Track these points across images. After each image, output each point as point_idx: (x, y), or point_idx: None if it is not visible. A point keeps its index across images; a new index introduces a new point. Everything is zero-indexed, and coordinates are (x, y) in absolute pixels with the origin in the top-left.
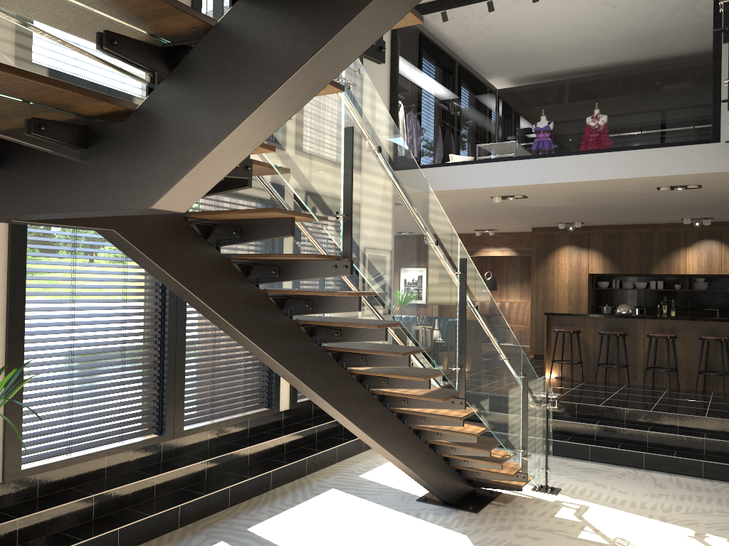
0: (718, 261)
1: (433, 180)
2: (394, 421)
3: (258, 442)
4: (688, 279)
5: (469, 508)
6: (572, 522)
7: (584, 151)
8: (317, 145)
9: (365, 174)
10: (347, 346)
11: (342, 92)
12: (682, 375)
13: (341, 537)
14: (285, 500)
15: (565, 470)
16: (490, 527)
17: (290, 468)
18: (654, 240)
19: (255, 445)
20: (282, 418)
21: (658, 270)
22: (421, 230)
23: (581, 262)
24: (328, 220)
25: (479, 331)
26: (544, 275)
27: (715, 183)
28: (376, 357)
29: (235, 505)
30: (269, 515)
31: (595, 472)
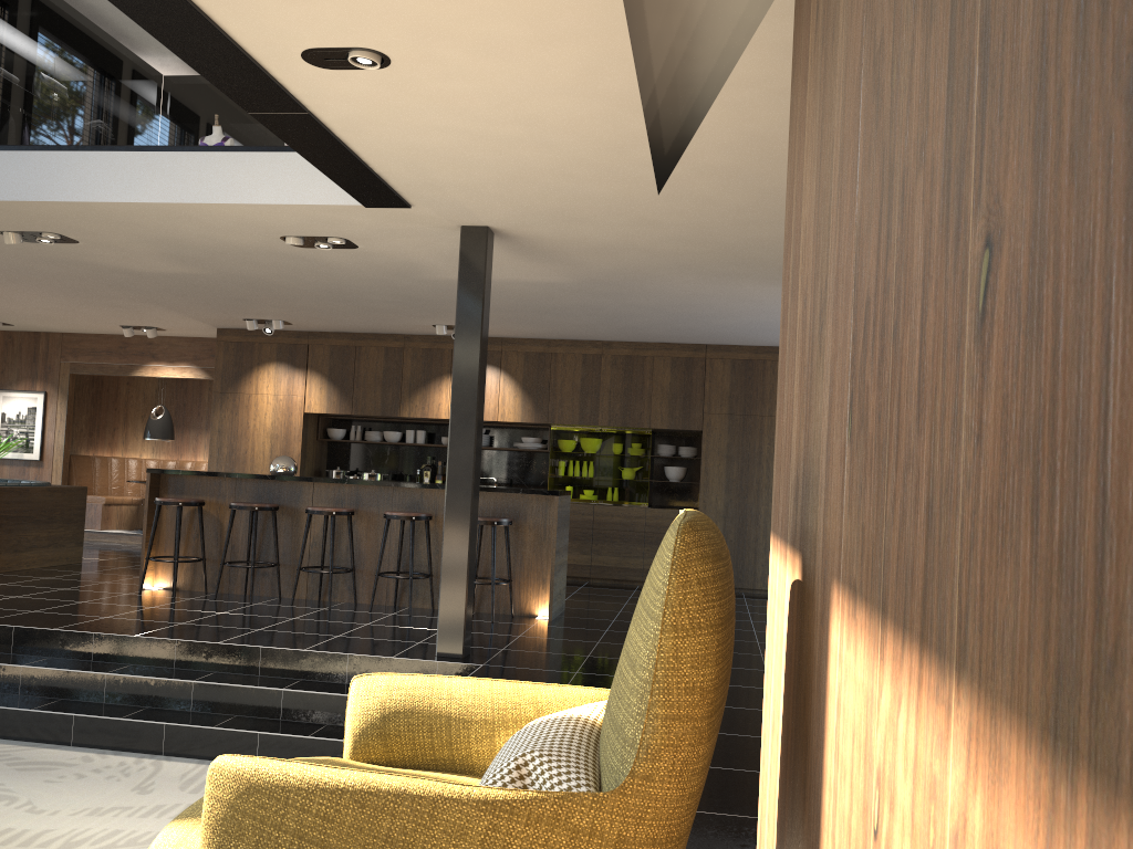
0: (495, 401)
1: None
2: None
3: None
4: None
5: None
6: None
7: (122, 147)
8: None
9: None
10: None
11: None
12: (366, 580)
13: None
14: None
15: None
16: None
17: None
18: (406, 361)
19: None
20: None
21: (409, 411)
22: None
23: (295, 393)
24: None
25: None
26: (233, 412)
27: (368, 238)
28: None
29: None
30: None
31: (45, 770)
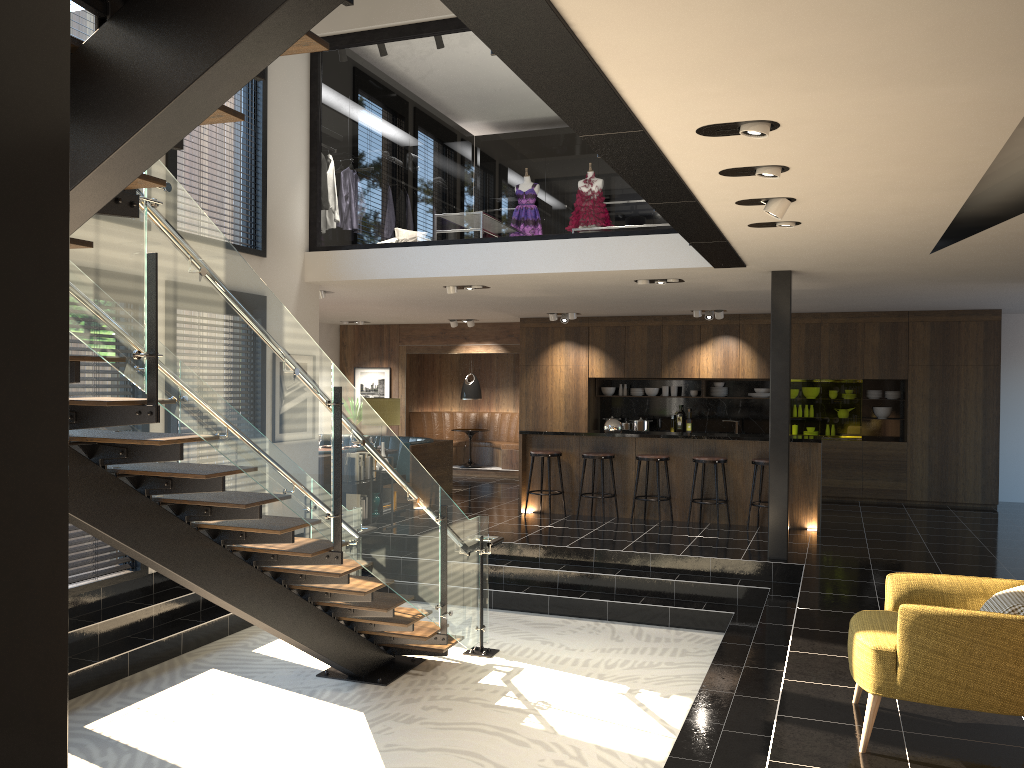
0: (736, 363)
1: (365, 266)
2: (265, 582)
3: (113, 616)
4: (706, 384)
5: (378, 680)
6: (496, 687)
7: (544, 236)
8: (106, 277)
9: (182, 303)
10: (187, 497)
11: (143, 212)
12: (677, 505)
13: (205, 727)
14: (145, 688)
15: (514, 628)
16: (397, 700)
17: (157, 647)
18: (664, 336)
19: (108, 620)
20: (153, 582)
21: (668, 373)
22: (272, 359)
23: (580, 363)
24: (126, 362)
25: (368, 470)
26: (535, 379)
27: (696, 278)
28: (223, 508)
29: (74, 699)
30: (118, 707)
31: (549, 627)
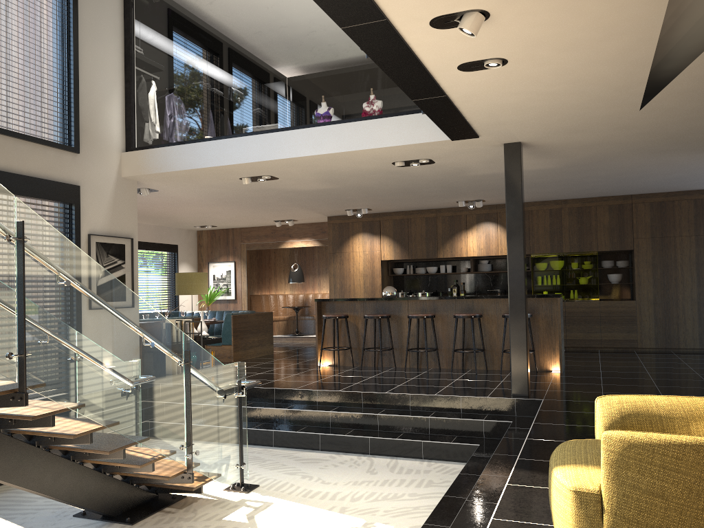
0: (495, 243)
1: (168, 160)
2: None
3: None
4: (474, 262)
5: (126, 520)
6: (237, 524)
7: (310, 125)
8: None
9: None
10: None
11: None
12: (444, 355)
13: None
14: None
15: (284, 464)
16: None
17: None
18: (438, 225)
19: None
20: None
21: (443, 254)
22: None
23: (374, 249)
24: None
25: (75, 311)
26: (340, 264)
27: (443, 157)
28: None
29: None
30: None
31: (315, 462)
